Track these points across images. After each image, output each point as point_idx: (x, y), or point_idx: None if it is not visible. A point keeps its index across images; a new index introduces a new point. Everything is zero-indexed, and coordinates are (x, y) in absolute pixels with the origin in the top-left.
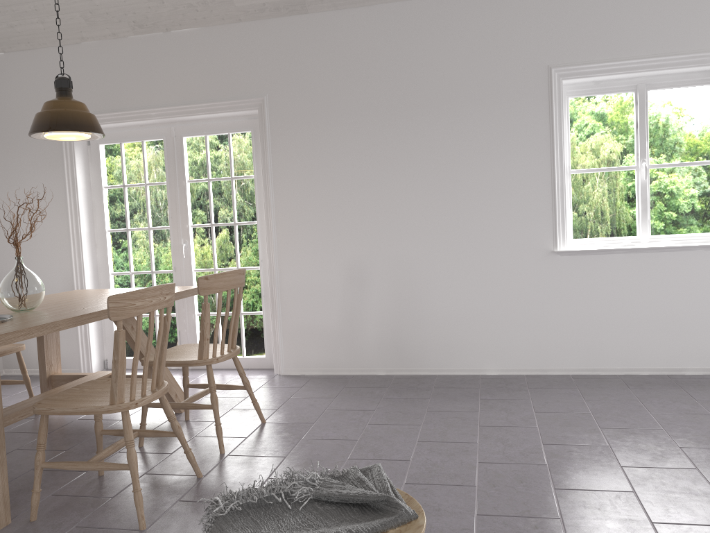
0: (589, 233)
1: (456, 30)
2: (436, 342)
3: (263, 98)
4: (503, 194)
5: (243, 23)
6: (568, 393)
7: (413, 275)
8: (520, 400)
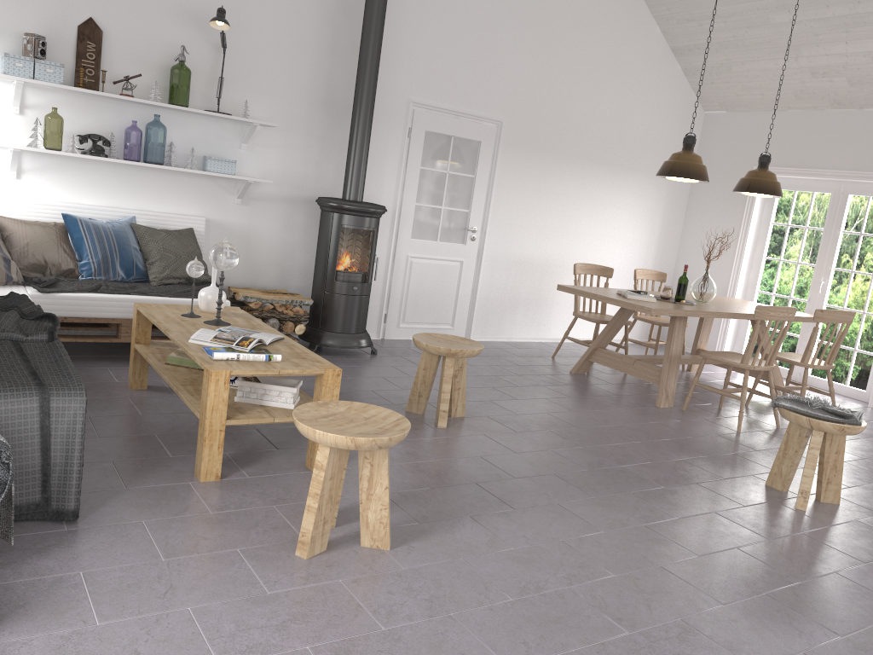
0: None
1: None
2: None
3: None
4: None
5: None
6: None
7: None
8: None
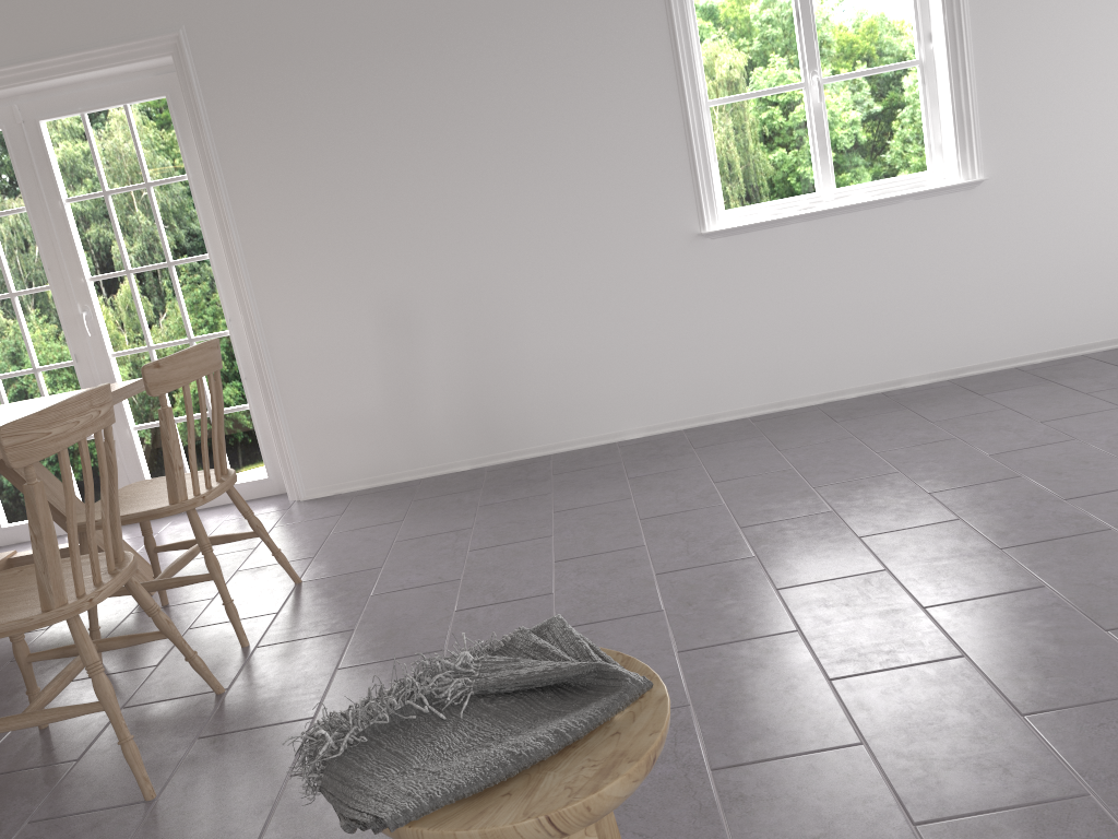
0: (747, 198)
1: None
2: (543, 404)
3: (178, 34)
4: (612, 153)
5: None
6: (754, 445)
7: (490, 305)
8: (687, 468)
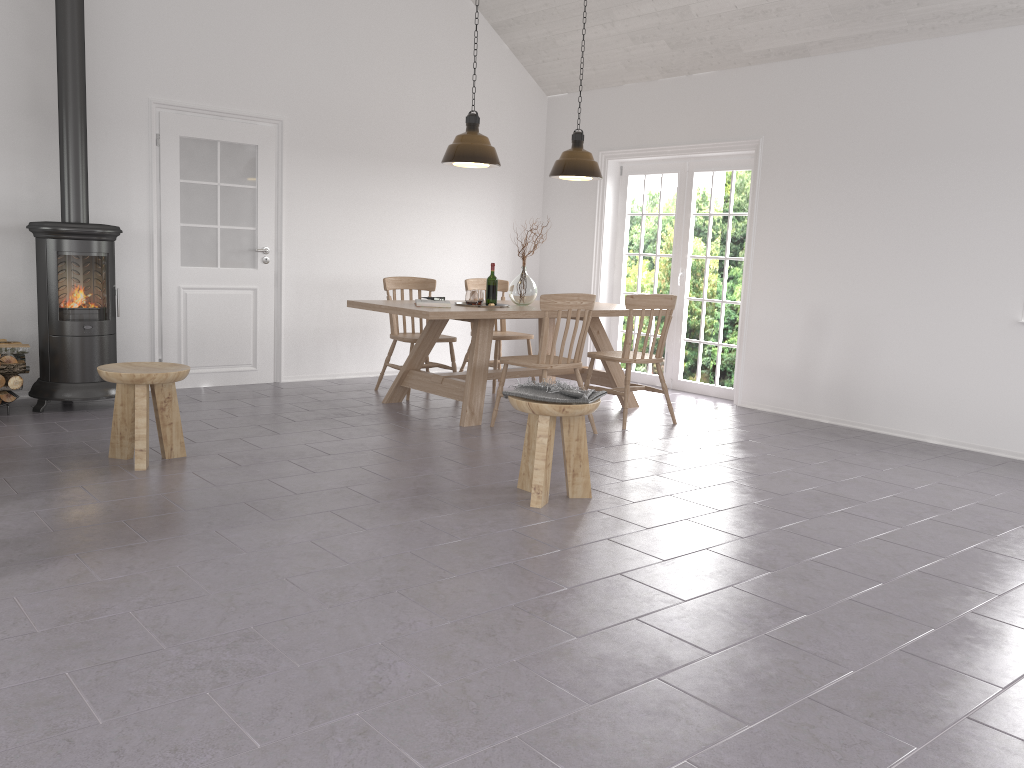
0: None
1: (953, 73)
2: (882, 399)
3: (759, 140)
4: (975, 253)
5: (752, 66)
6: (974, 465)
7: (870, 328)
8: (912, 458)
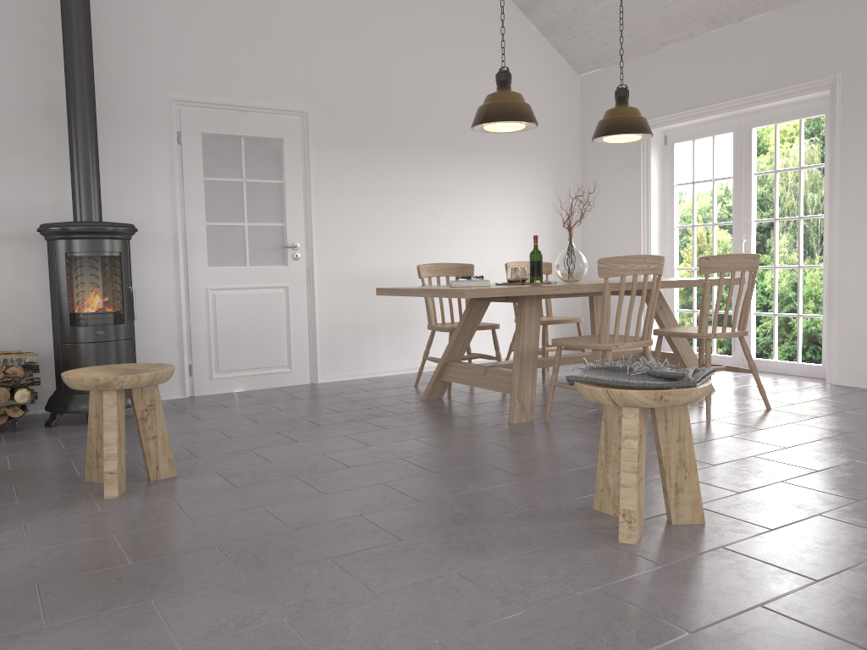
0: None
1: None
2: None
3: (835, 76)
4: None
5: None
6: None
7: None
8: None
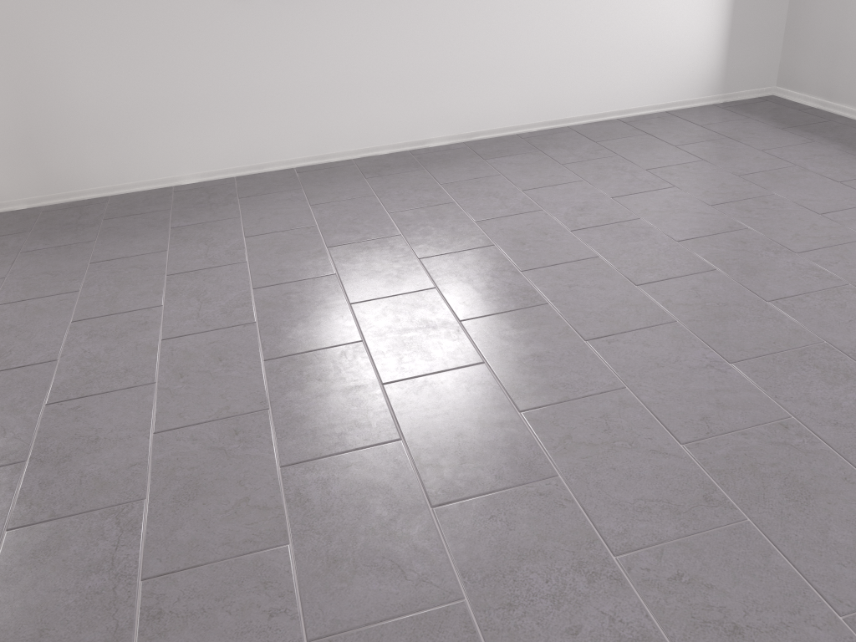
0: None
1: None
2: (97, 148)
3: None
4: None
5: None
6: (291, 198)
7: (31, 45)
8: (226, 220)
